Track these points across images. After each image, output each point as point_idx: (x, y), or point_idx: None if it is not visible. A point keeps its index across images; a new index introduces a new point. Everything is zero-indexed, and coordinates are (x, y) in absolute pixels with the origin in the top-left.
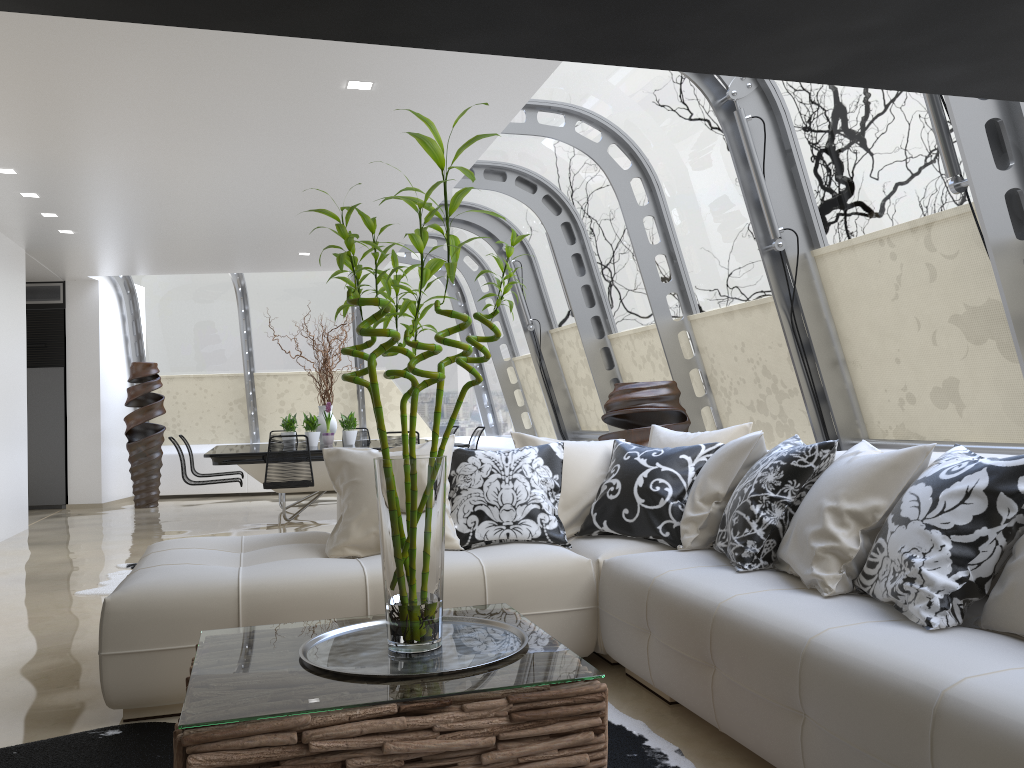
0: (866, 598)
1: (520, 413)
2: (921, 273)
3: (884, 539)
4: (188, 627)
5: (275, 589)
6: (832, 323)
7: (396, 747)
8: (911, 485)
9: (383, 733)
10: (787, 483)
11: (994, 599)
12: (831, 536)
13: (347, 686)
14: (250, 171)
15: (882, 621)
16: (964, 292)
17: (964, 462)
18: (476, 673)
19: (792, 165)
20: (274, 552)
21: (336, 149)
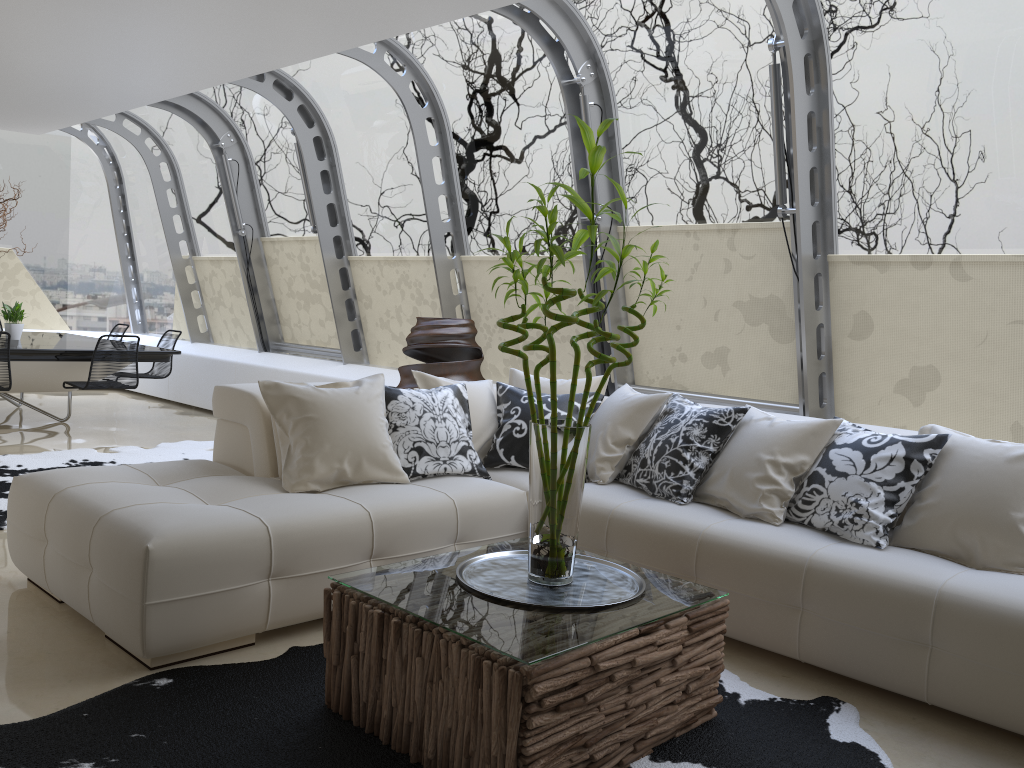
0: (797, 525)
1: (196, 316)
2: (718, 265)
3: (821, 485)
4: (228, 570)
5: (299, 528)
6: (622, 288)
7: (642, 660)
8: (832, 448)
9: (630, 651)
10: (710, 437)
11: (907, 527)
12: (773, 481)
13: (579, 617)
14: (4, 18)
15: (836, 543)
16: (752, 286)
17: (877, 436)
18: (645, 599)
19: (612, 151)
20: (226, 487)
21: (142, 24)
